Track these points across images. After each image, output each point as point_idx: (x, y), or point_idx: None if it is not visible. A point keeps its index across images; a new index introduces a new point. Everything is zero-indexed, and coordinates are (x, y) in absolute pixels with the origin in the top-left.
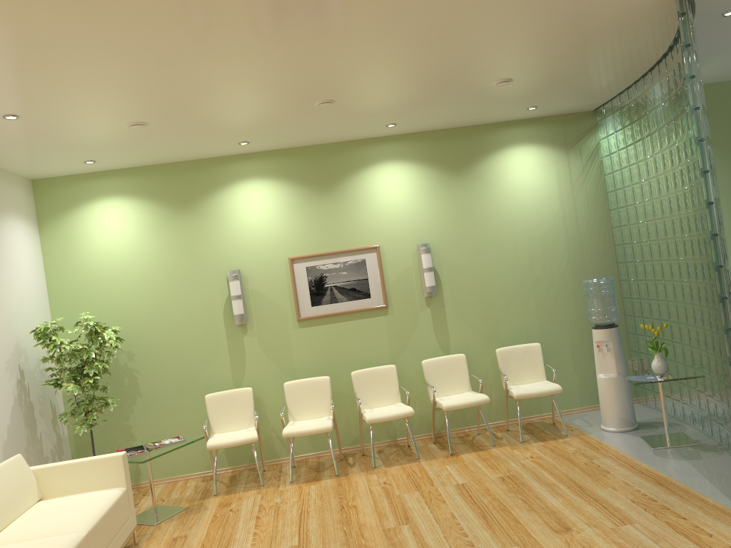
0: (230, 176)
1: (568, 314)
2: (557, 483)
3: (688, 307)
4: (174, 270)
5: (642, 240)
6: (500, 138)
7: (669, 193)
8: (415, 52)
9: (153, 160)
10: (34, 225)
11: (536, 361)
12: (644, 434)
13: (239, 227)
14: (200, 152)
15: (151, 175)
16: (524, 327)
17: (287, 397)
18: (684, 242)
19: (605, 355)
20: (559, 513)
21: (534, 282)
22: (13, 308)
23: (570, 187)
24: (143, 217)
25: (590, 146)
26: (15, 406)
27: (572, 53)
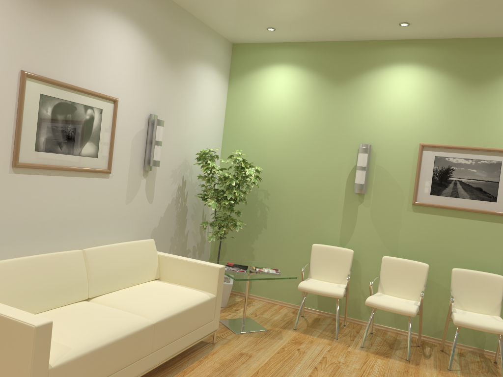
0: (385, 59)
1: None
2: None
3: None
4: (316, 133)
5: None
6: None
7: None
8: None
9: (322, 35)
10: (225, 77)
11: None
12: None
13: (381, 106)
14: (363, 31)
15: (318, 50)
16: None
17: (382, 270)
18: None
19: None
20: None
21: None
22: (189, 133)
23: None
24: (303, 85)
25: None
26: (171, 205)
27: None
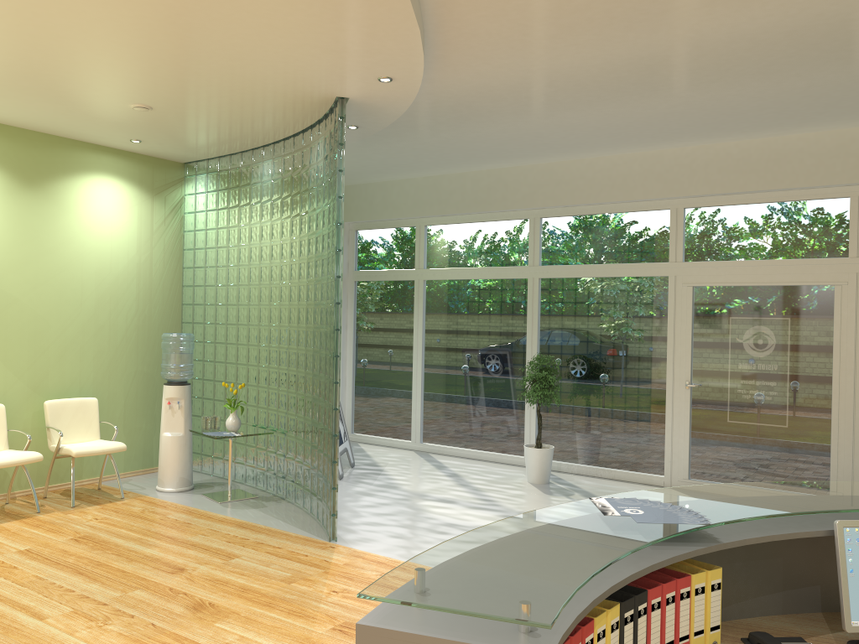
0: None
1: (127, 369)
2: (143, 537)
3: (263, 370)
4: None
5: (219, 302)
6: (86, 161)
7: (262, 263)
8: (101, 47)
9: None
10: None
11: (91, 417)
12: (204, 492)
13: None
14: None
15: None
16: (78, 379)
17: None
18: (271, 309)
19: (175, 413)
20: (164, 559)
21: (97, 330)
22: None
23: (150, 234)
24: None
25: (175, 198)
26: None
27: (225, 109)
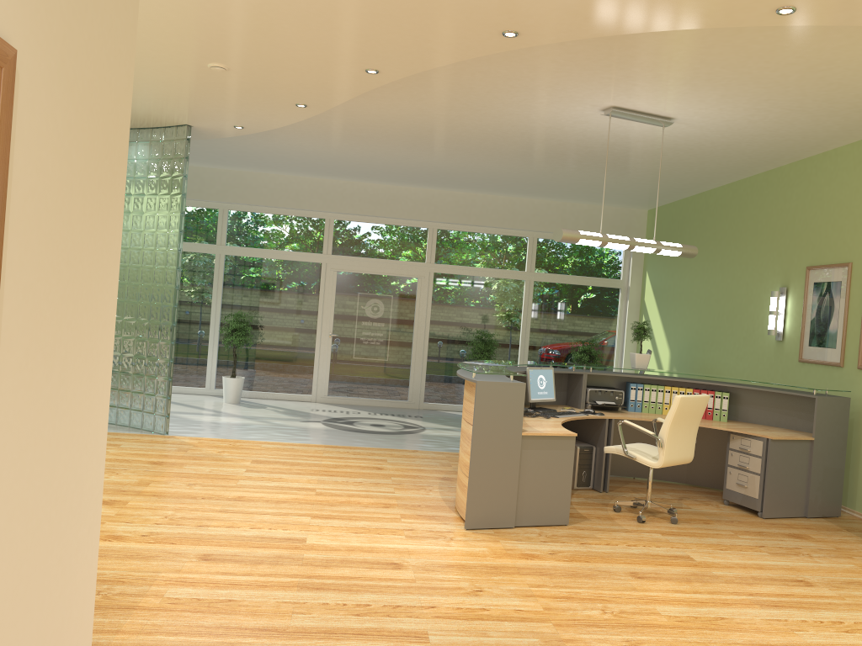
0: None
1: None
2: None
3: None
4: None
5: None
6: None
7: None
8: None
9: None
10: None
11: None
12: None
13: None
14: None
15: None
16: None
17: None
18: None
19: None
20: None
21: None
22: None
23: None
24: None
25: None
26: None
27: None
